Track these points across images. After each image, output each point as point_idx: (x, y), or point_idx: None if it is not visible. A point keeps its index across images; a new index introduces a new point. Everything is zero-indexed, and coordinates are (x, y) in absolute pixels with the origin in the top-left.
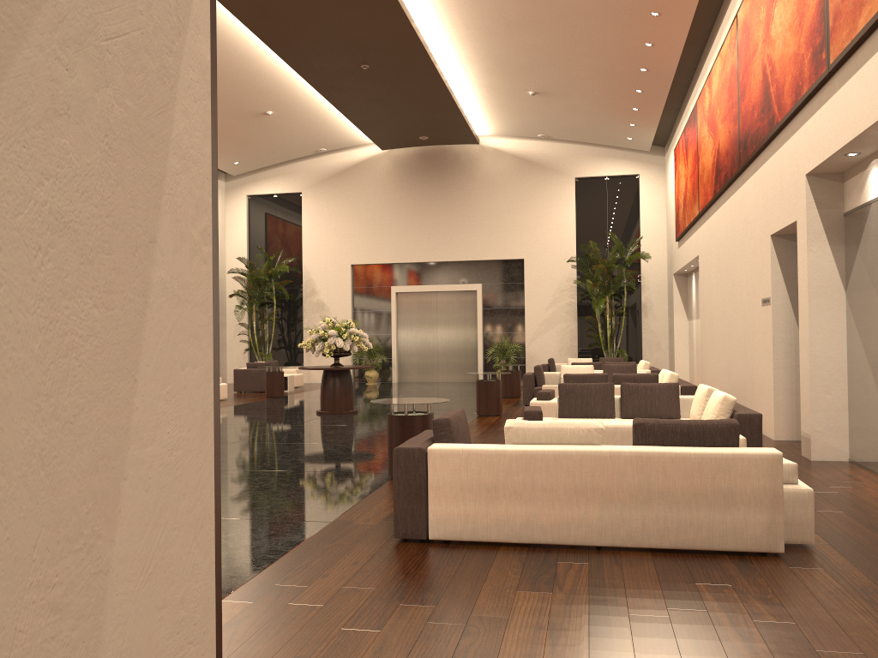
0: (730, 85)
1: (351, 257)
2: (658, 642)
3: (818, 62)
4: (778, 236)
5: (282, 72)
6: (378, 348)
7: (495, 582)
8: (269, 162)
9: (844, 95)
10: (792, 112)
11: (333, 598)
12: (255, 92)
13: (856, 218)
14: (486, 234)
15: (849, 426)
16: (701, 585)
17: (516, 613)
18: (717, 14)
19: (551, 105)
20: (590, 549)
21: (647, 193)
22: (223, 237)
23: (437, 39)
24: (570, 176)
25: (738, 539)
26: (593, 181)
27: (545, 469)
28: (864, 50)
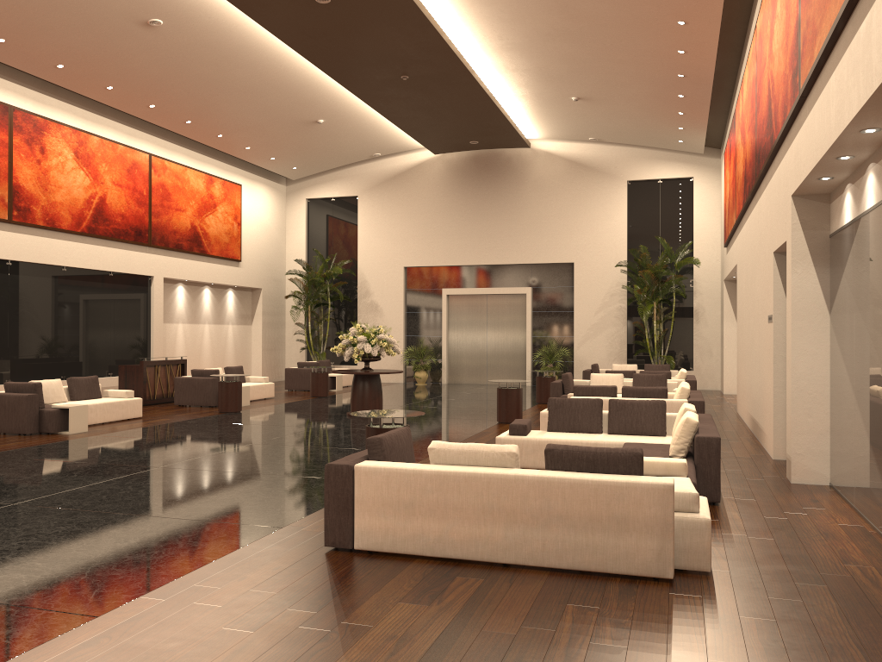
0: (752, 95)
1: (404, 259)
2: (486, 657)
3: (795, 86)
4: (781, 253)
5: (328, 83)
6: (427, 349)
7: (385, 592)
8: (326, 167)
9: (811, 121)
10: (782, 132)
11: (234, 600)
12: (305, 102)
13: (836, 241)
14: (536, 237)
15: (830, 450)
16: (571, 606)
17: (382, 623)
18: (748, 20)
19: (596, 110)
20: (496, 566)
21: (701, 196)
22: (283, 239)
23: (473, 50)
24: (622, 180)
25: (630, 563)
26: (646, 184)
27: (457, 490)
28: (821, 78)
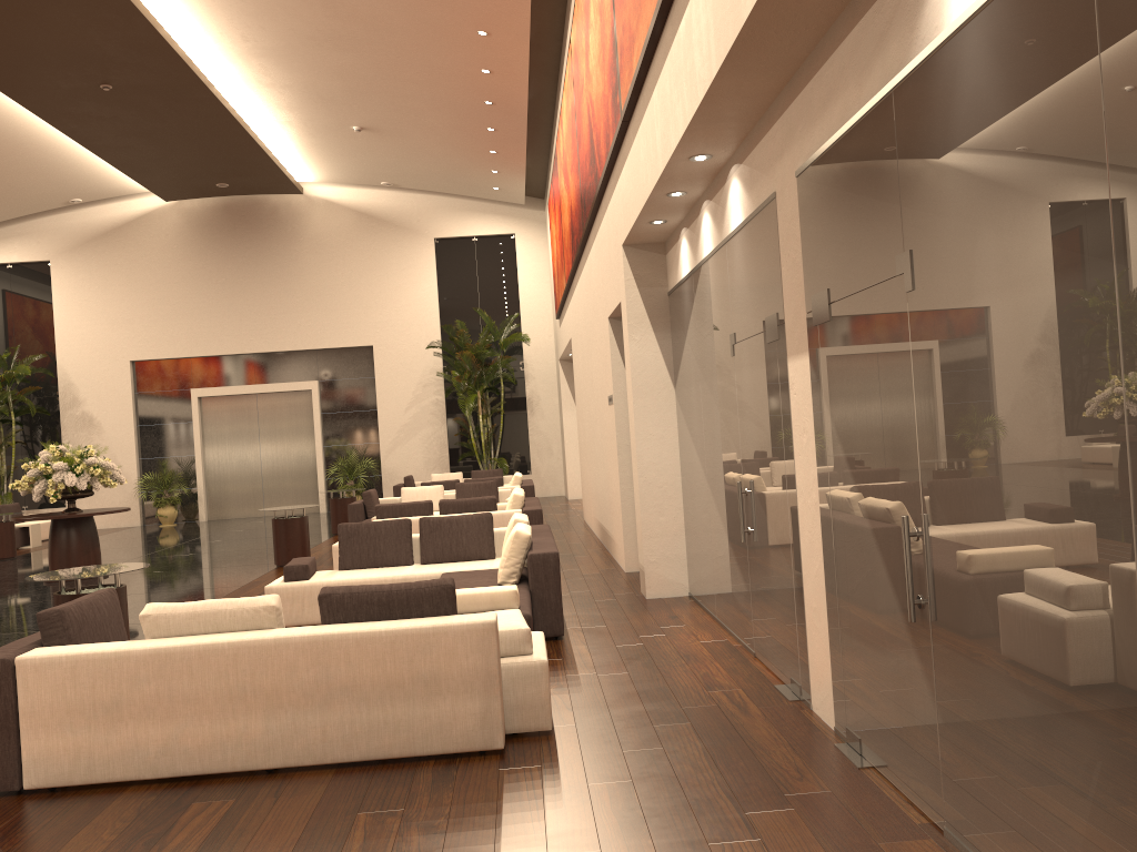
0: (572, 127)
1: (131, 350)
2: None
3: (616, 108)
4: (617, 318)
5: None
6: (174, 475)
7: (70, 851)
8: None
9: (636, 150)
10: (607, 167)
11: None
12: None
13: (676, 299)
14: (321, 314)
15: (687, 552)
16: (363, 815)
17: None
18: (562, 36)
19: (387, 145)
20: (257, 774)
21: (526, 257)
22: None
23: (207, 53)
24: (428, 237)
25: (446, 737)
26: (458, 242)
27: (188, 672)
28: (644, 96)
